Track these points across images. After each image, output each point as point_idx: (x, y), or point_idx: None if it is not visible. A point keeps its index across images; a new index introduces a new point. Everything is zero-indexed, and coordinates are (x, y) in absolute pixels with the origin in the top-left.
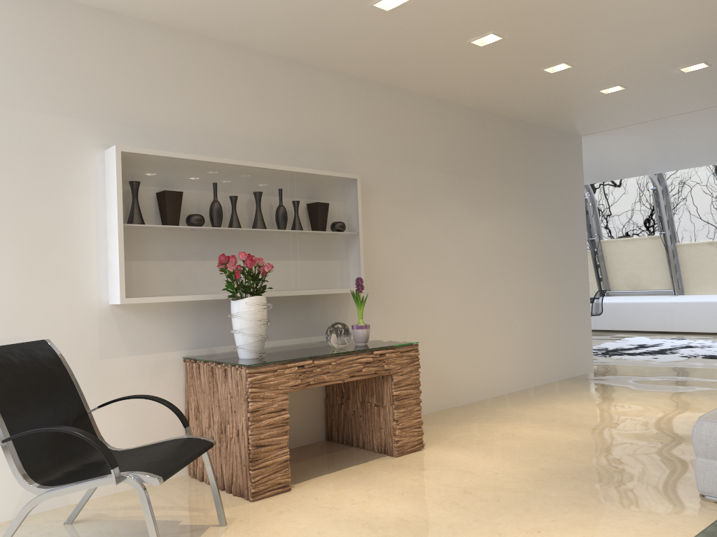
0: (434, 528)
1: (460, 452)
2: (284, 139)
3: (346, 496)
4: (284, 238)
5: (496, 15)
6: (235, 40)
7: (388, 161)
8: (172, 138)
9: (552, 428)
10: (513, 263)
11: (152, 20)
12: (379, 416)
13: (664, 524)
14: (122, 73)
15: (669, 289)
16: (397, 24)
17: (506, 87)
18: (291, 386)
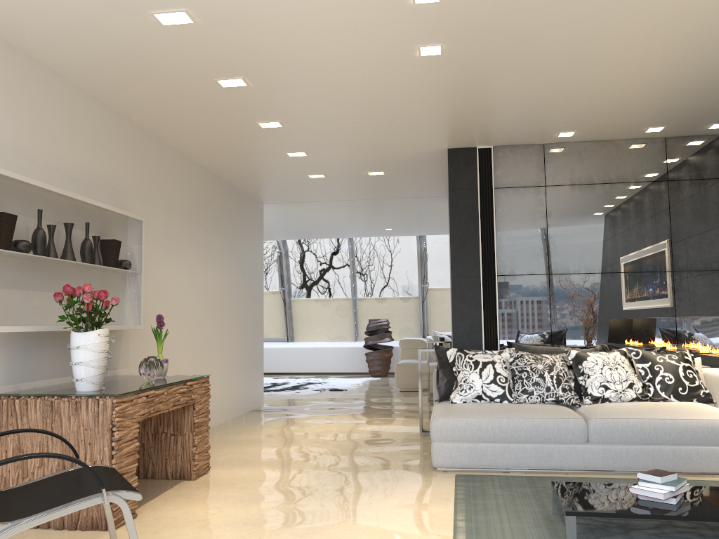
0: (300, 515)
1: (243, 469)
2: (85, 173)
3: (197, 511)
4: (92, 272)
5: (294, 111)
6: (59, 68)
7: (154, 206)
8: None
9: (290, 445)
10: (224, 309)
11: None
12: (176, 444)
13: (432, 486)
14: None
15: (282, 336)
16: (218, 97)
17: (248, 158)
18: (140, 415)
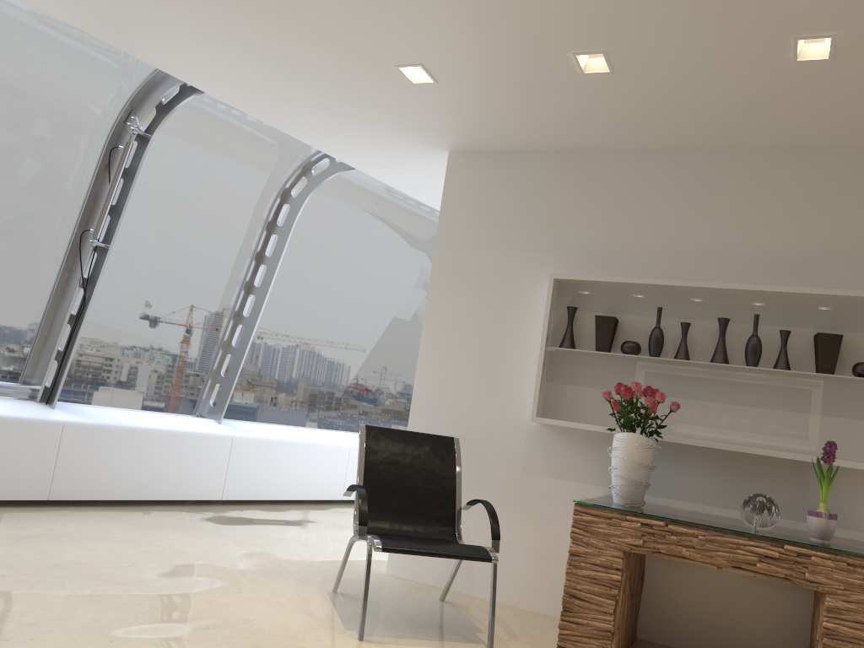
0: None
1: None
2: (788, 251)
3: None
4: (745, 376)
5: None
6: (719, 144)
7: None
8: (627, 262)
9: None
10: None
11: (621, 147)
12: None
13: None
14: (584, 205)
15: None
16: None
17: None
18: (630, 544)
